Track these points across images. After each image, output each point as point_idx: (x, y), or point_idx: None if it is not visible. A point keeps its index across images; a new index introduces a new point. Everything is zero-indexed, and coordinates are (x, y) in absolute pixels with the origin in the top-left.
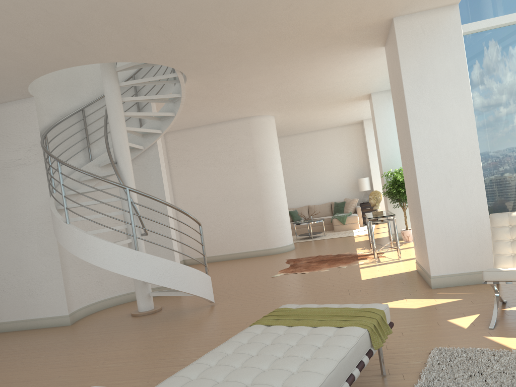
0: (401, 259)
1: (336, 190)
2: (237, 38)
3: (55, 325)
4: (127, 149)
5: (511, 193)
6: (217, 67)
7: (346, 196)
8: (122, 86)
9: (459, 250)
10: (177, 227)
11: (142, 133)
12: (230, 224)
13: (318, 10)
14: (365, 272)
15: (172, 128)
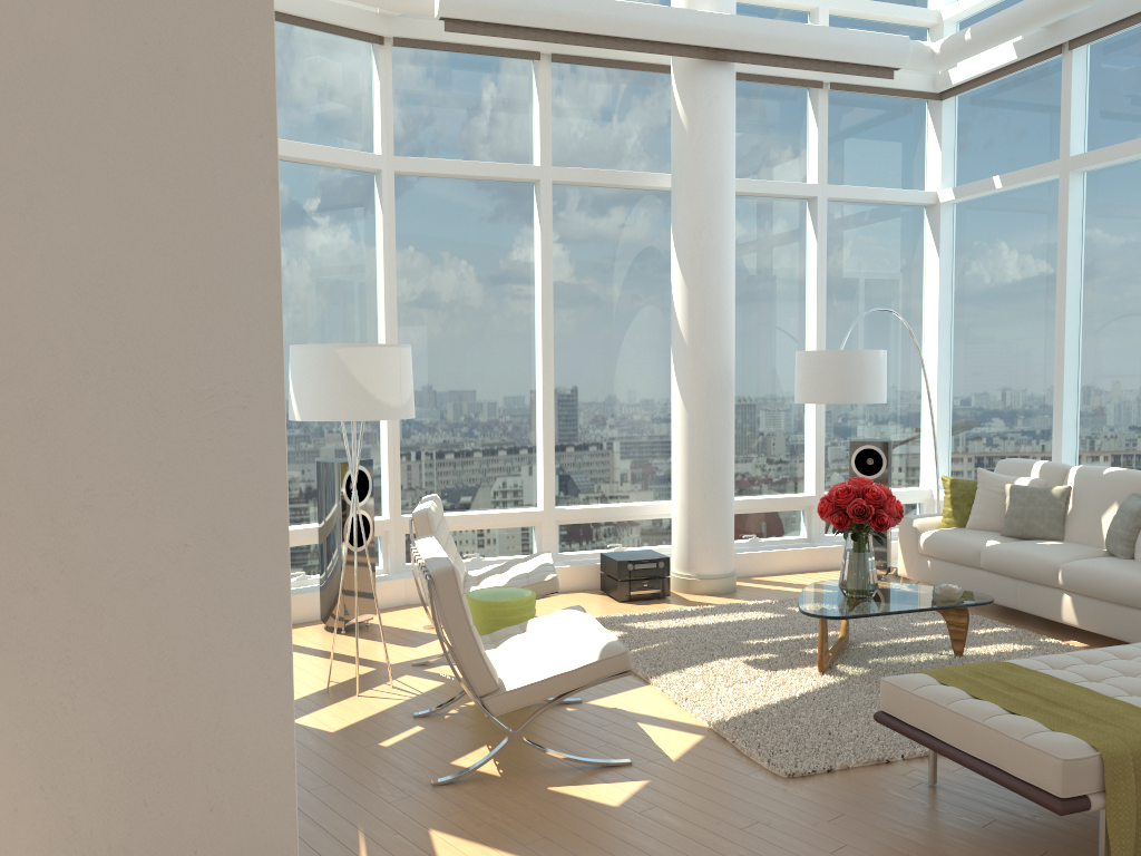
0: None
1: None
2: None
3: None
4: None
5: None
6: None
7: None
8: None
9: None
10: None
11: None
12: None
13: None
14: None
15: None
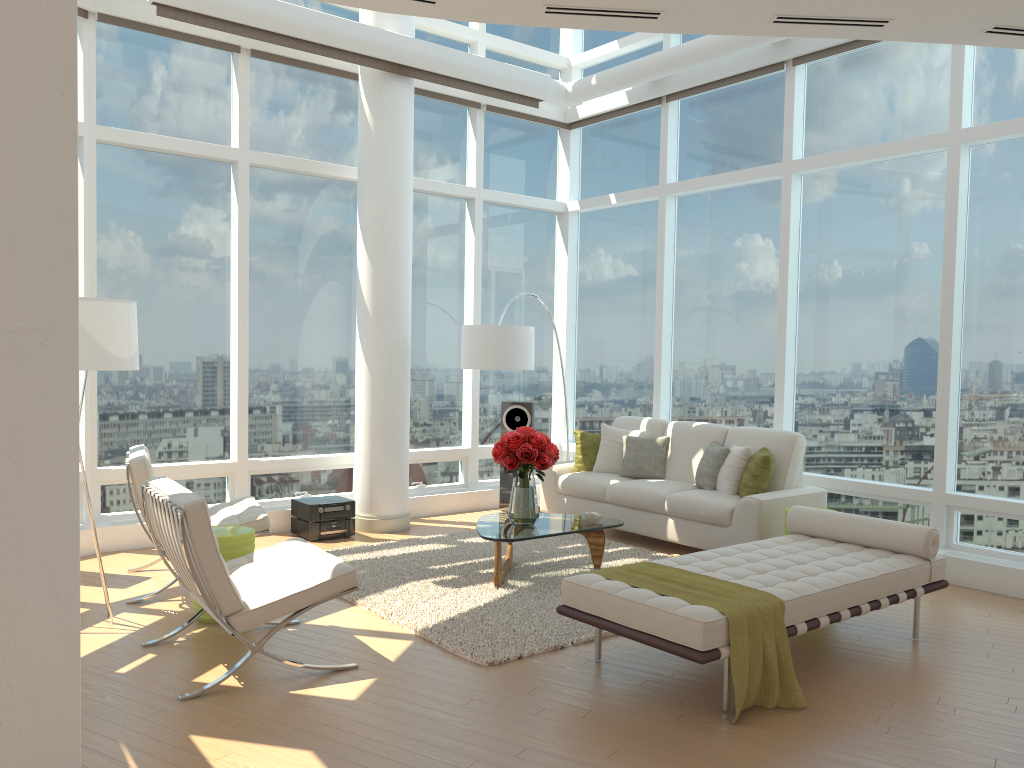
0: None
1: None
2: None
3: None
4: None
5: None
6: None
7: None
8: None
9: None
10: None
11: None
12: None
13: None
14: None
15: None
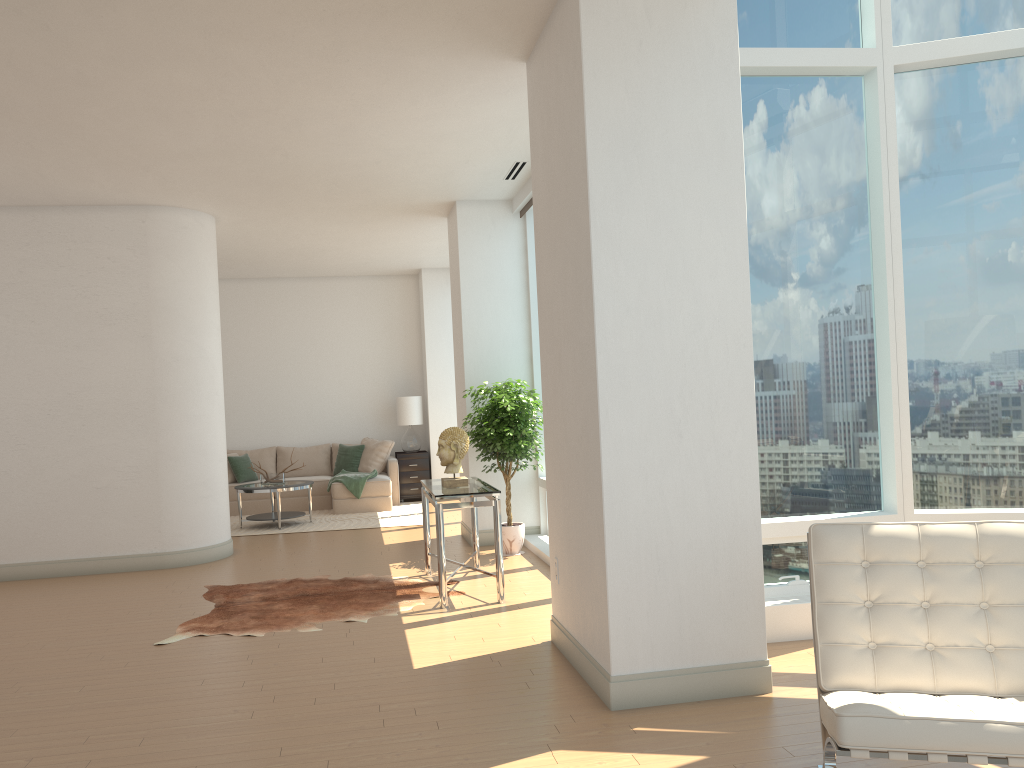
0: (505, 604)
1: (347, 417)
2: None
3: None
4: None
5: (777, 464)
6: None
7: (367, 433)
8: None
9: (687, 606)
10: None
11: None
12: (59, 481)
13: None
14: (420, 643)
15: None
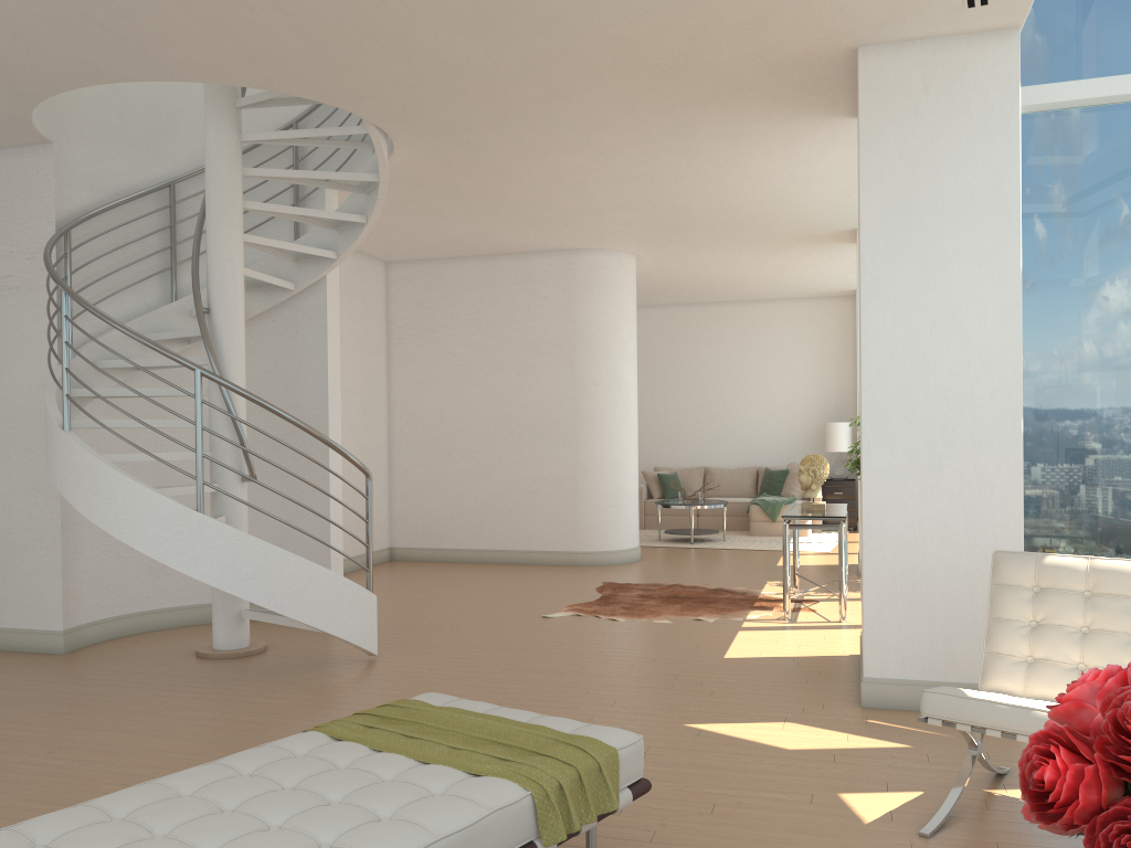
0: (844, 624)
1: (775, 441)
2: (480, 57)
3: (33, 648)
4: (236, 284)
5: (1111, 507)
6: (456, 122)
7: (795, 458)
8: (248, 142)
9: (940, 625)
10: (385, 472)
11: (293, 253)
12: (501, 484)
13: (658, 7)
14: (743, 641)
15: (401, 254)
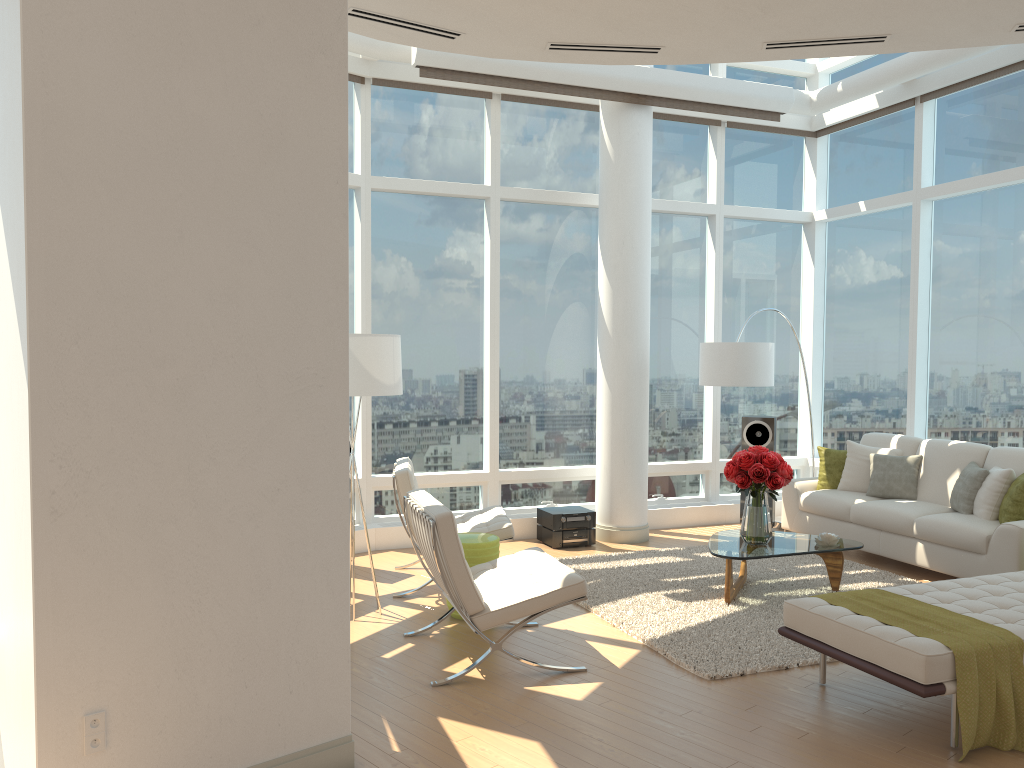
0: None
1: None
2: None
3: None
4: None
5: None
6: None
7: None
8: None
9: None
10: None
11: None
12: None
13: None
14: None
15: None
